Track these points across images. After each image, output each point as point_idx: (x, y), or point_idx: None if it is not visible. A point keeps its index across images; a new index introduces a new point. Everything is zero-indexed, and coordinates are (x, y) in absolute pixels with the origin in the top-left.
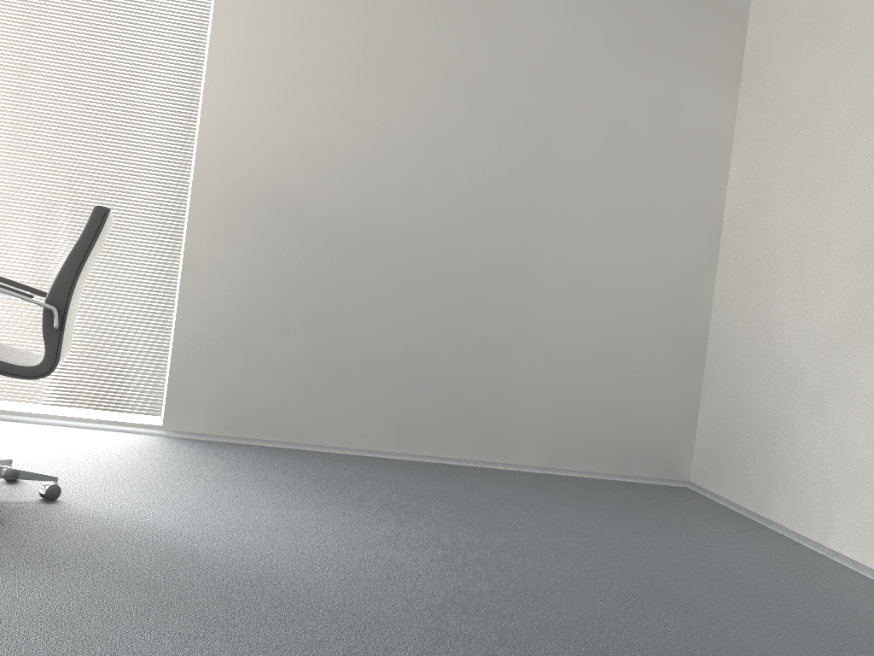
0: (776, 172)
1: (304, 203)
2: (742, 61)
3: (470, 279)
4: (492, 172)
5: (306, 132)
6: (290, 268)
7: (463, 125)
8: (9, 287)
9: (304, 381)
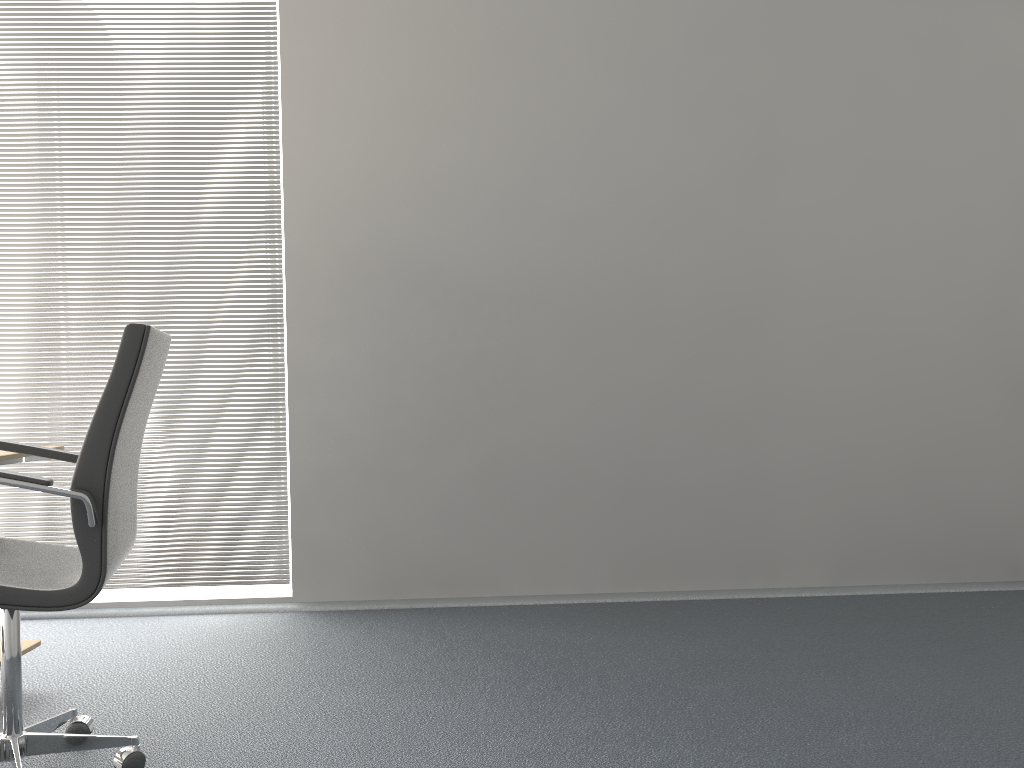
0: None
1: (439, 264)
2: None
3: (686, 334)
4: (695, 179)
5: (429, 166)
6: (433, 357)
7: (644, 119)
8: (11, 474)
9: (474, 510)
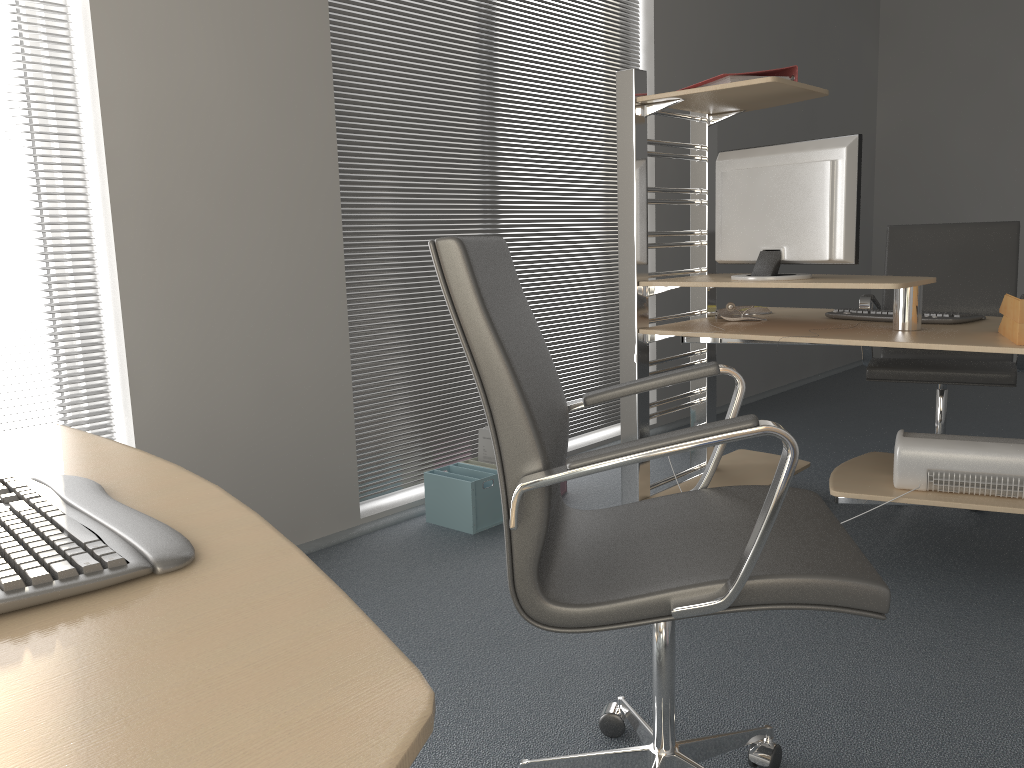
0: (948, 114)
1: None
2: (879, 16)
3: None
4: (794, 126)
5: None
6: None
7: None
8: None
9: (723, 346)
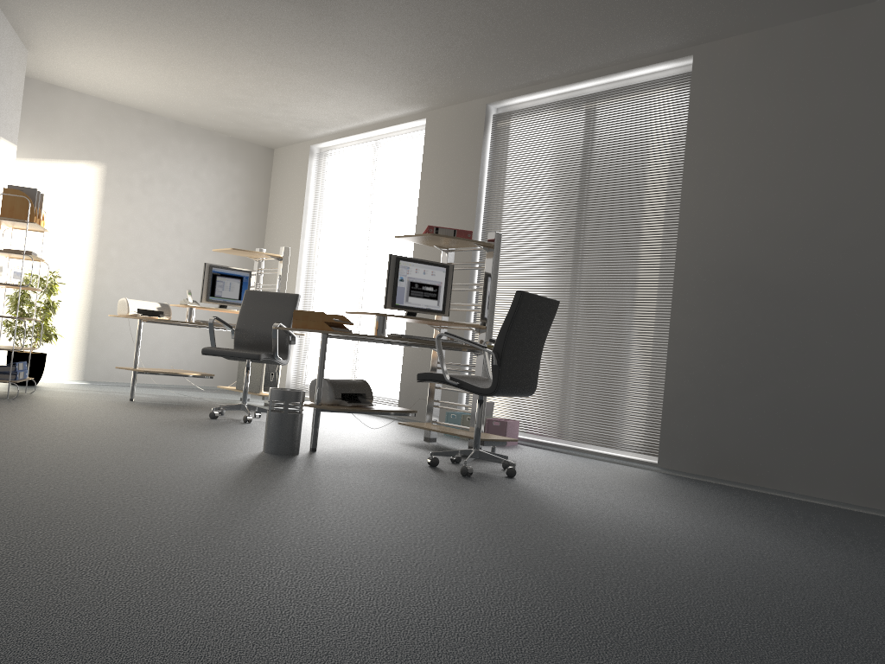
0: None
1: (760, 274)
2: None
3: None
4: None
5: (760, 213)
6: (750, 331)
7: None
8: (473, 342)
9: (766, 431)
